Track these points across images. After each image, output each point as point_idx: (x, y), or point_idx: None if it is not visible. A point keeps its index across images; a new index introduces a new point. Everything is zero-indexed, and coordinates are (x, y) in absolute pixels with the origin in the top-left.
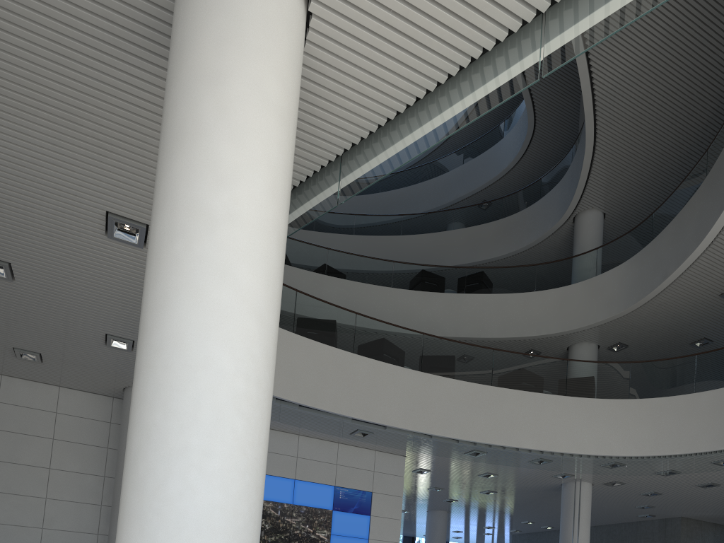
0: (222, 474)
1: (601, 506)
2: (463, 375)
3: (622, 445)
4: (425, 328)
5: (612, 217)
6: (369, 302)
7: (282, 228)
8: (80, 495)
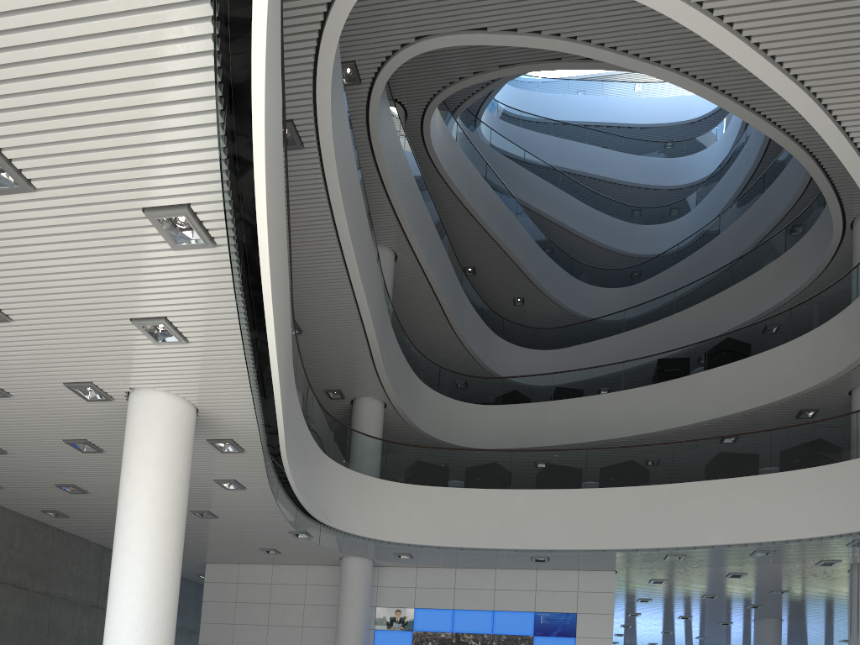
0: (124, 641)
1: None
2: (636, 479)
3: (847, 519)
4: (659, 423)
5: None
6: (596, 414)
7: (163, 514)
8: (322, 644)
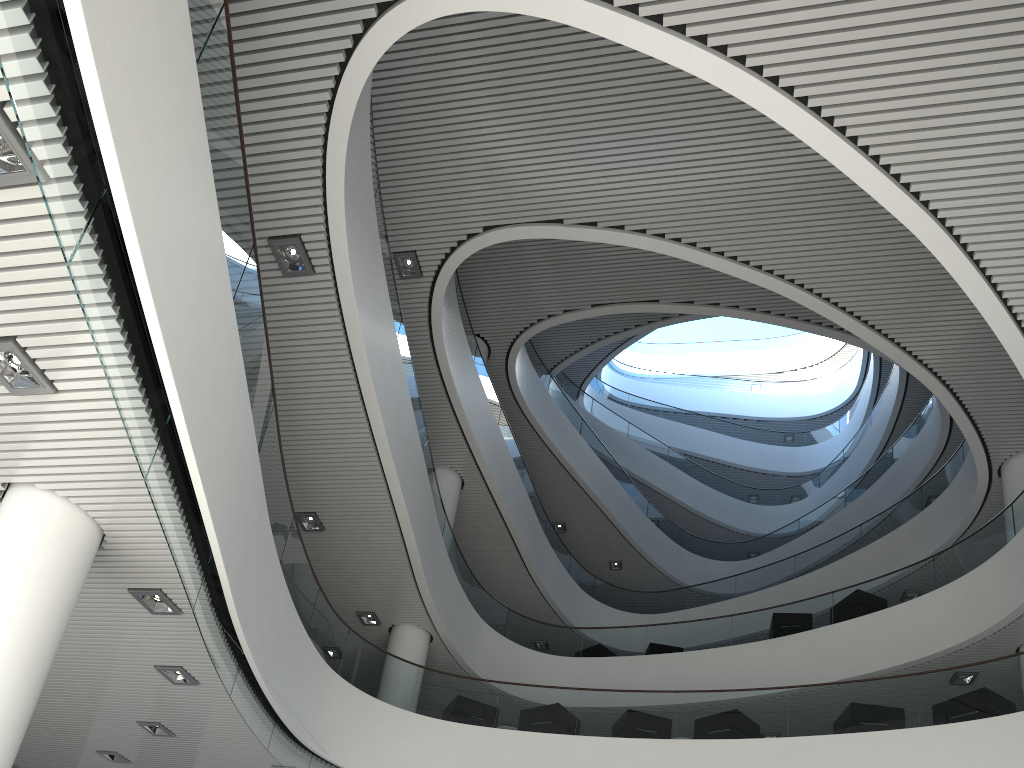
0: None
1: None
2: (740, 731)
3: None
4: (775, 683)
5: None
6: (697, 671)
7: (3, 648)
8: None
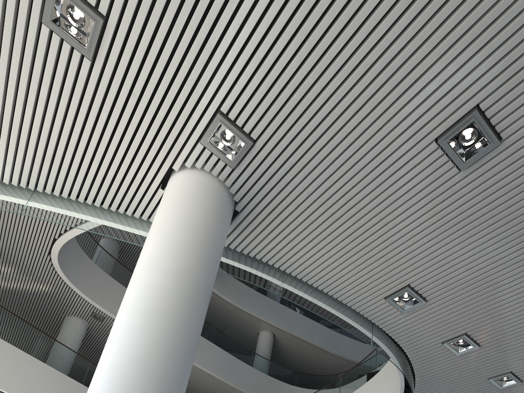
0: None
1: None
2: None
3: None
4: None
5: None
6: None
7: None
8: None
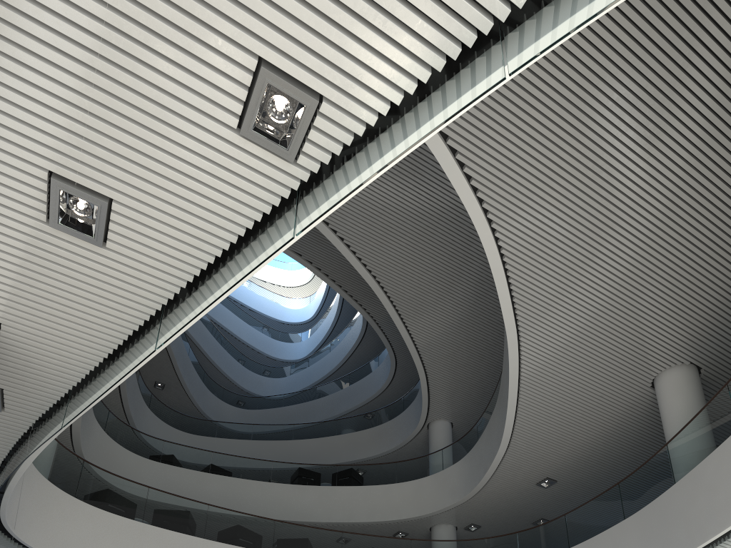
0: None
1: None
2: None
3: None
4: (301, 515)
5: (459, 425)
6: (249, 494)
7: None
8: None
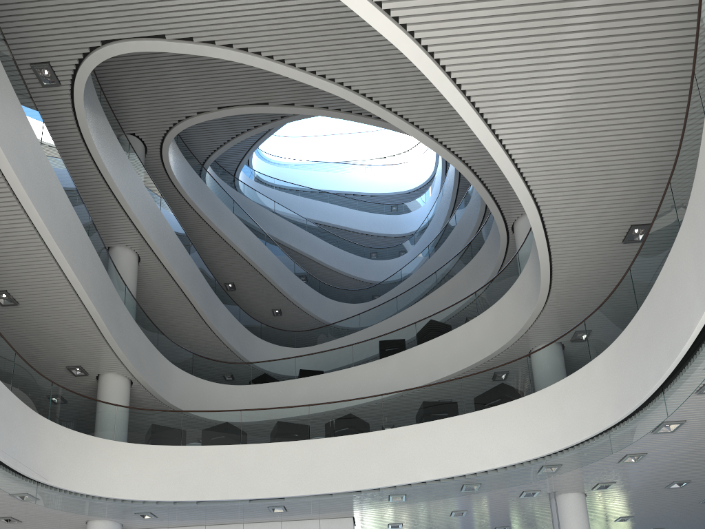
0: None
1: (656, 512)
2: (353, 428)
3: (531, 446)
4: (384, 391)
5: None
6: (332, 387)
7: None
8: None
